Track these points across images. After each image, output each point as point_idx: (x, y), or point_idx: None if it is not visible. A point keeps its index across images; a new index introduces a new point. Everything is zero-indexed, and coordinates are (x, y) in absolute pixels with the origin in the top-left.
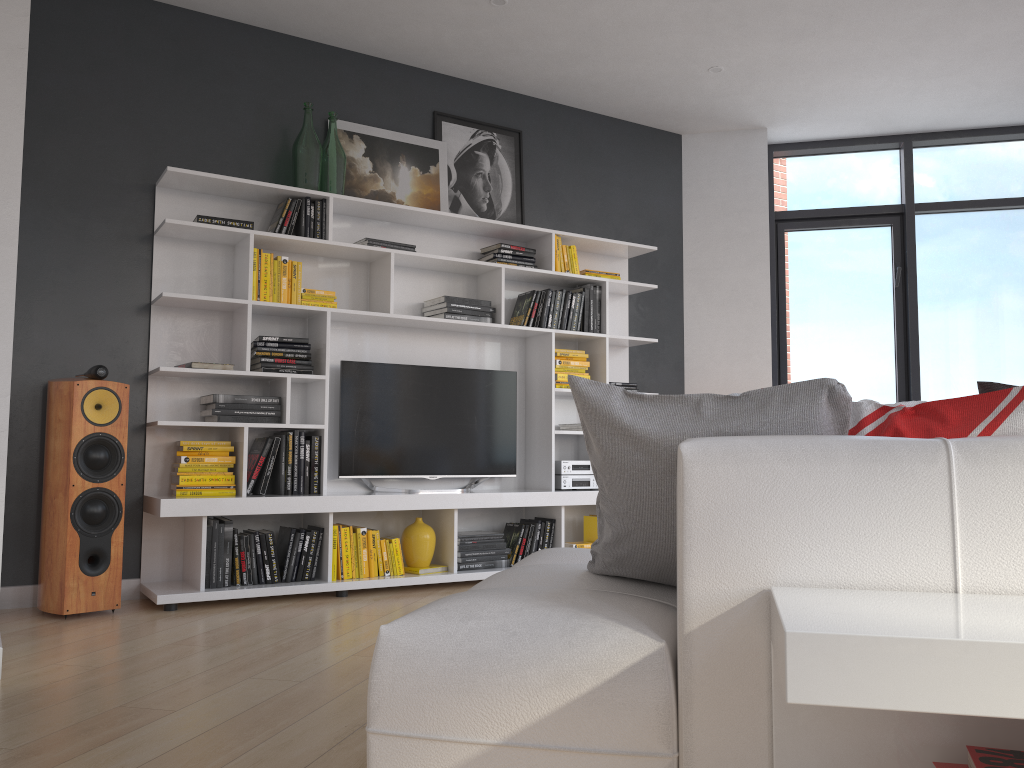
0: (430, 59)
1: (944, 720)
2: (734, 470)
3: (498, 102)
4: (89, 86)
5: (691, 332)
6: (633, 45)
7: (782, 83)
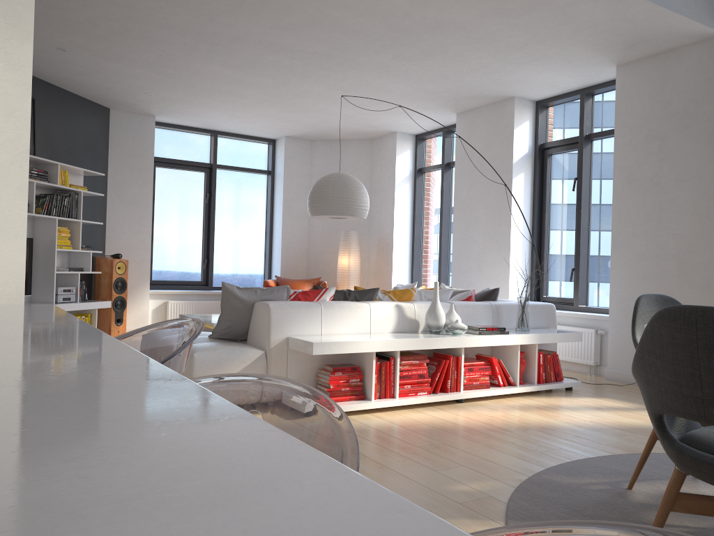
0: None
1: (318, 361)
2: (281, 310)
3: None
4: None
5: (110, 217)
6: (117, 78)
7: (175, 105)
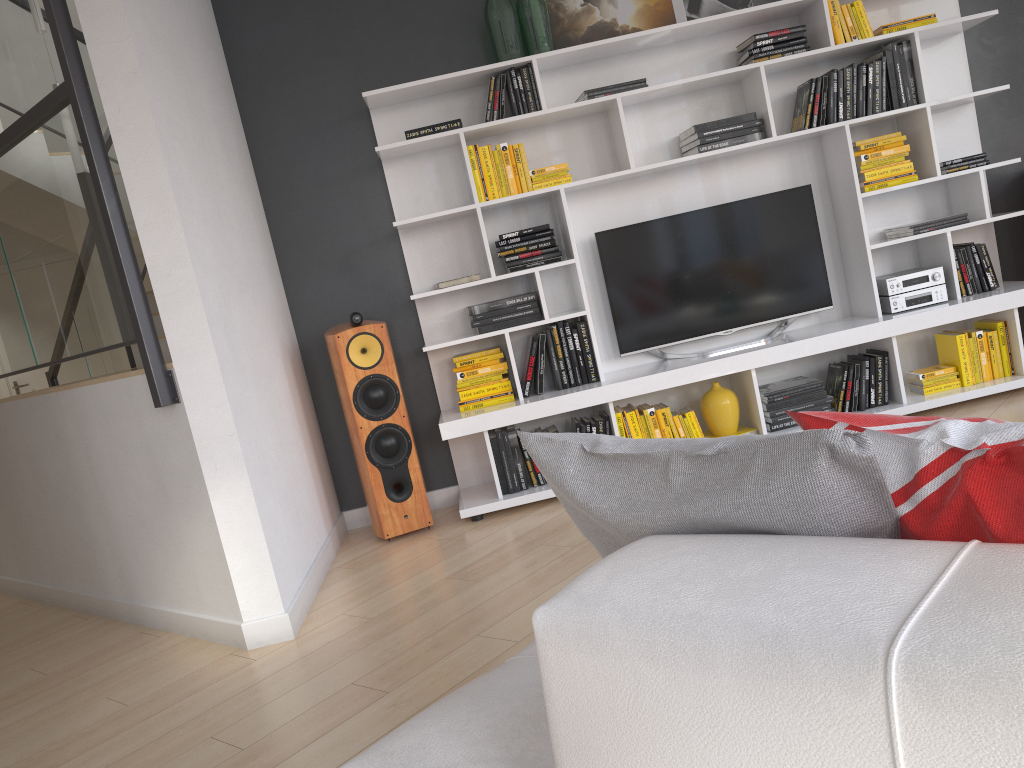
0: None
1: None
2: (590, 663)
3: None
4: (283, 31)
5: None
6: None
7: None
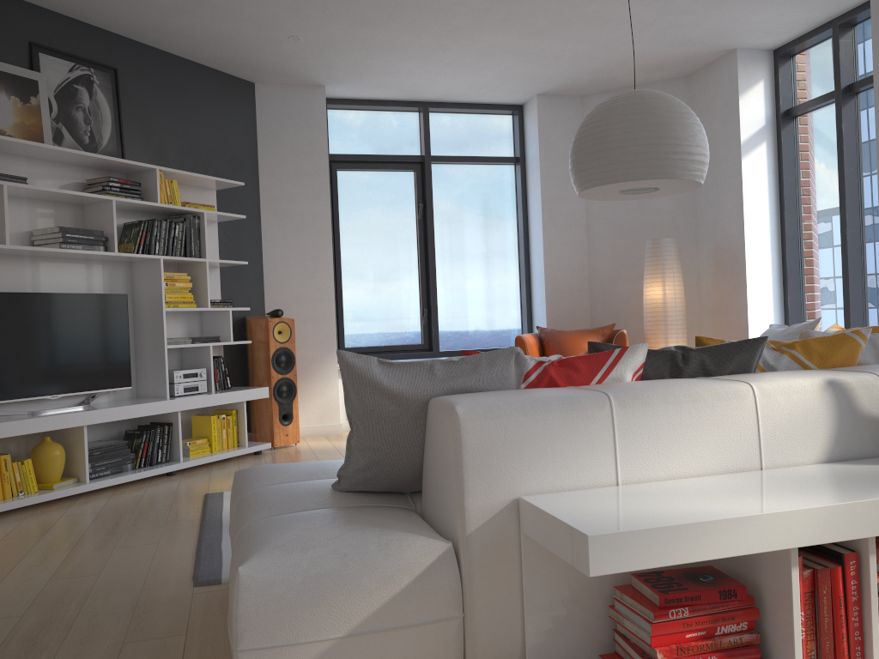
0: None
1: None
2: (492, 423)
3: (94, 39)
4: None
5: (269, 253)
6: (231, 10)
7: (344, 55)
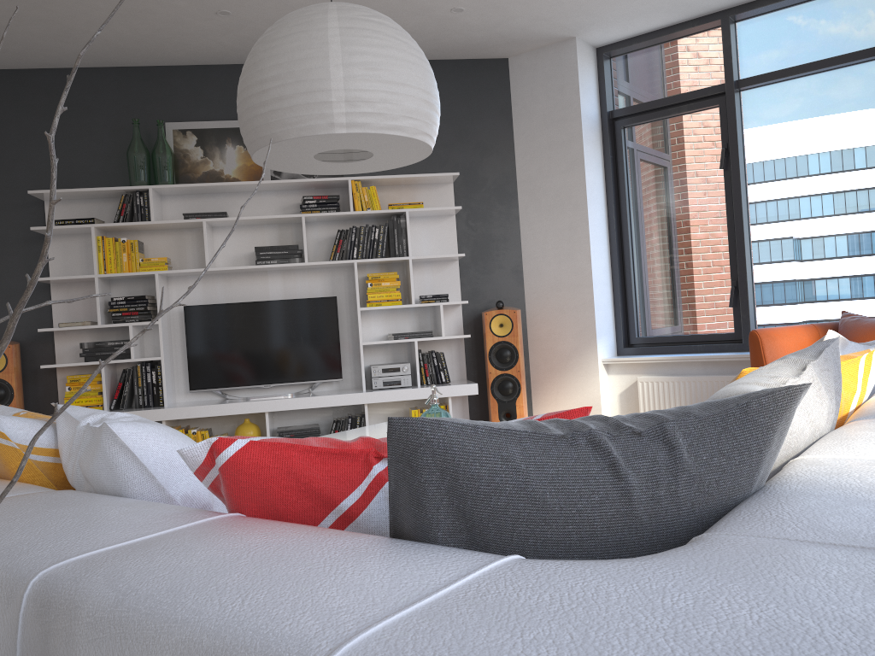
0: (238, 57)
1: None
2: None
3: None
4: None
5: (526, 238)
6: None
7: (532, 4)
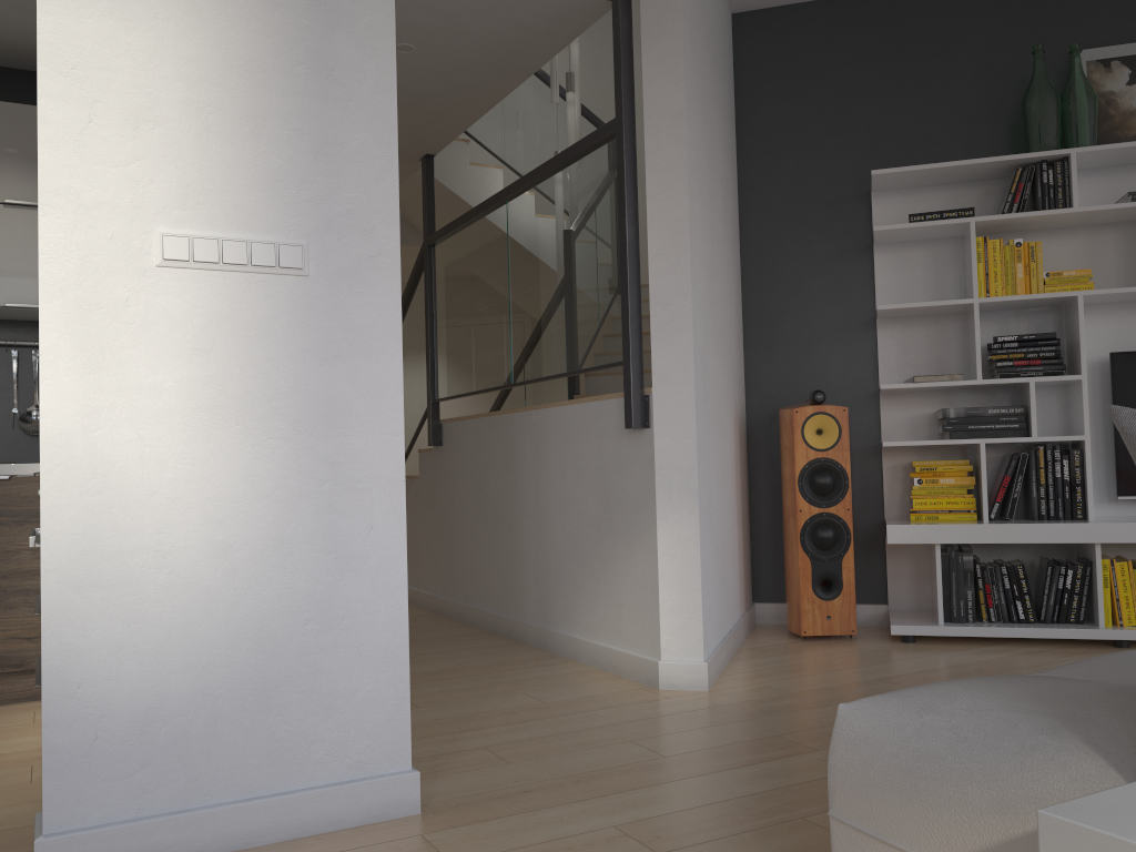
0: None
1: None
2: None
3: None
4: (798, 108)
5: None
6: None
7: None
